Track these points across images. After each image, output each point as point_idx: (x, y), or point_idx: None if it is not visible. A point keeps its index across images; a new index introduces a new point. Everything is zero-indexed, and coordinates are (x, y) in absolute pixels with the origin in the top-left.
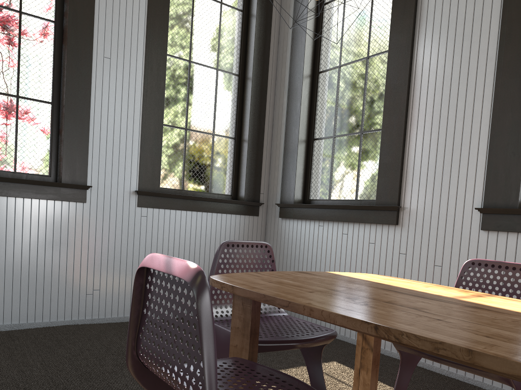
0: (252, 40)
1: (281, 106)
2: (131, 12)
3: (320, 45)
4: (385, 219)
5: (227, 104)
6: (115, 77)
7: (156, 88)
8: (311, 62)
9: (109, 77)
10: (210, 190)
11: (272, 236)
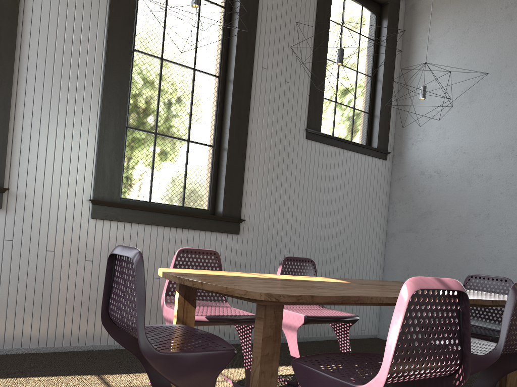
0: None
1: None
2: None
3: None
4: None
5: None
6: None
7: None
8: None
9: None
10: None
11: None
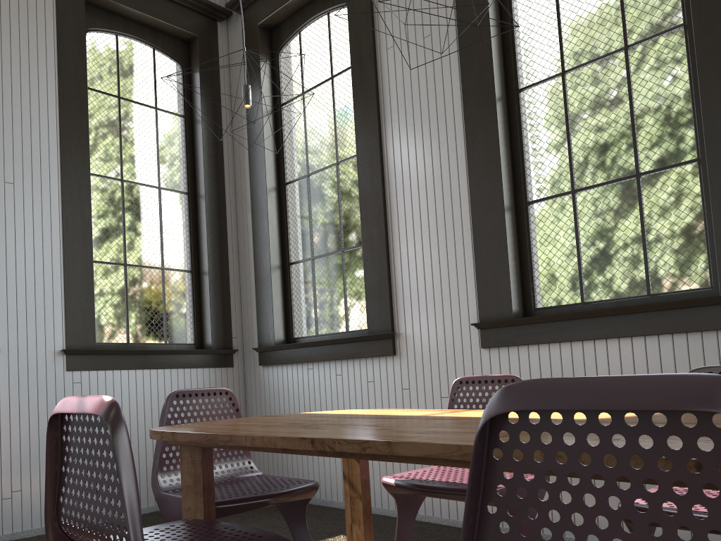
0: (200, 150)
1: (245, 227)
2: (38, 126)
3: (283, 152)
4: (381, 350)
5: (177, 230)
6: (23, 207)
7: (80, 216)
8: (275, 172)
9: (13, 207)
10: (166, 339)
11: (255, 391)
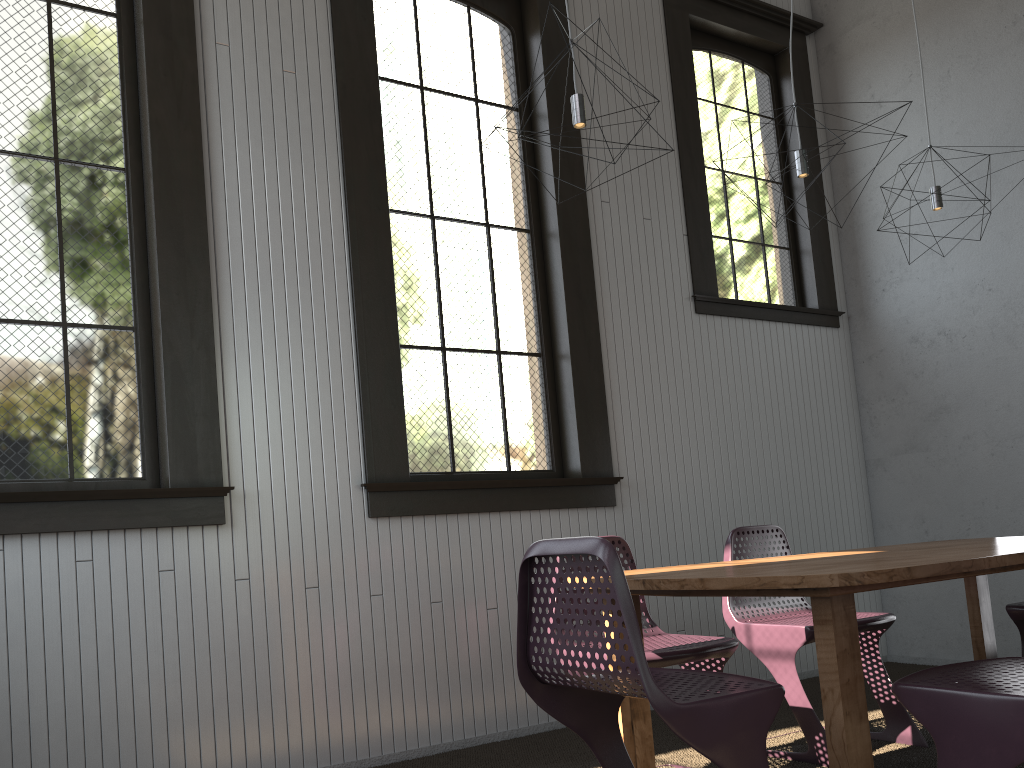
0: None
1: None
2: None
3: None
4: (201, 515)
5: None
6: None
7: None
8: None
9: None
10: None
11: None
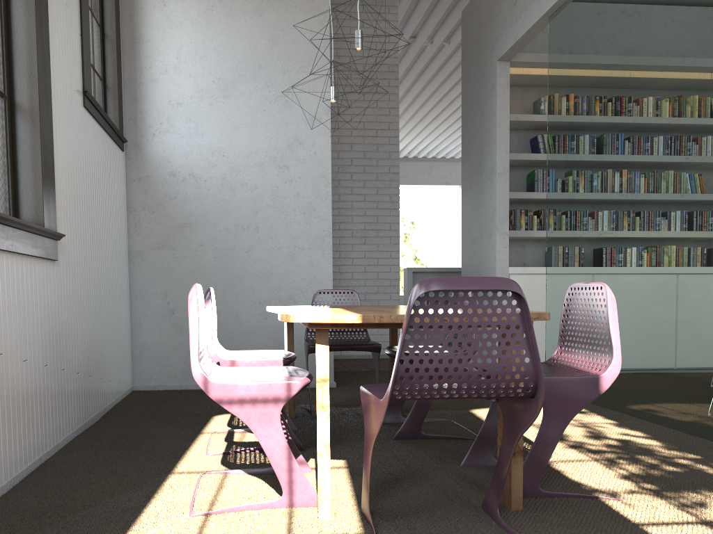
0: None
1: None
2: None
3: None
4: None
5: None
6: None
7: None
8: None
9: None
10: None
11: None
